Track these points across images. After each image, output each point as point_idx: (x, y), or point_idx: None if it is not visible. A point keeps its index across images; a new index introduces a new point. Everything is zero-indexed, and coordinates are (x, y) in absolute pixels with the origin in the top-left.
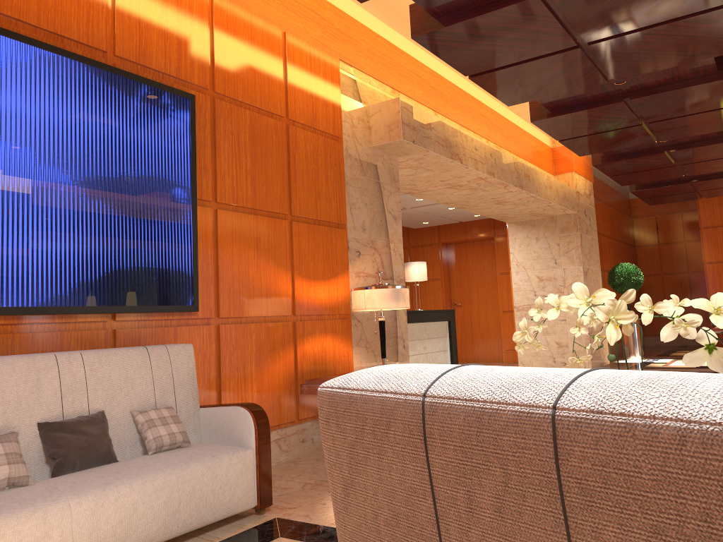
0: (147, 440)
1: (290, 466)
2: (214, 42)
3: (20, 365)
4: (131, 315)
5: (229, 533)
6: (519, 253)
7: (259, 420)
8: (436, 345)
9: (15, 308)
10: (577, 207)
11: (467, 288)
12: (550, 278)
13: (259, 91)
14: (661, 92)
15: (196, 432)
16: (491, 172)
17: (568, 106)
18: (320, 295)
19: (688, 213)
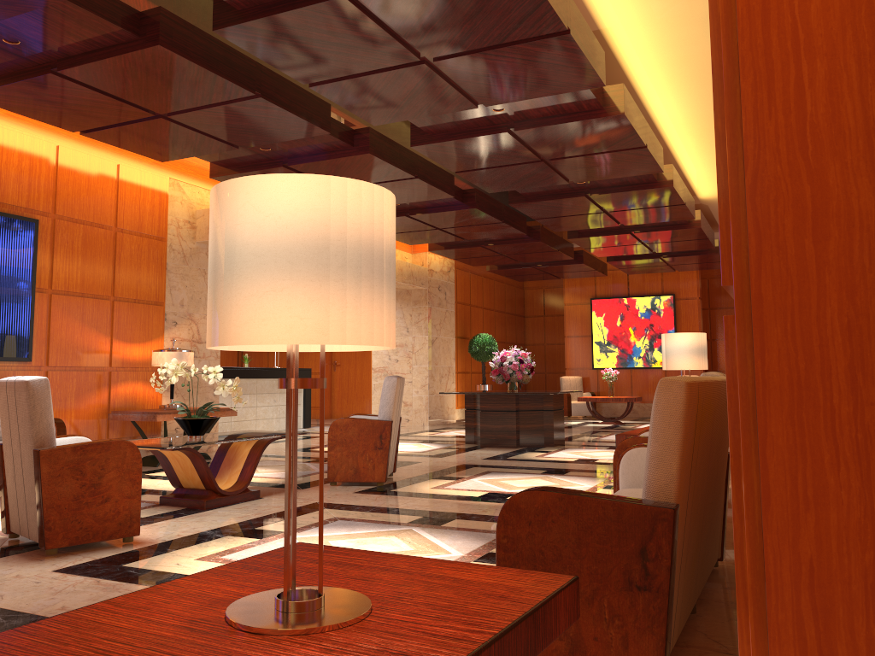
0: None
1: None
2: (58, 180)
3: None
4: None
5: None
6: None
7: (59, 427)
8: None
9: None
10: (428, 283)
11: None
12: (402, 344)
13: (93, 210)
14: (429, 212)
15: None
16: None
17: None
18: (135, 353)
19: None
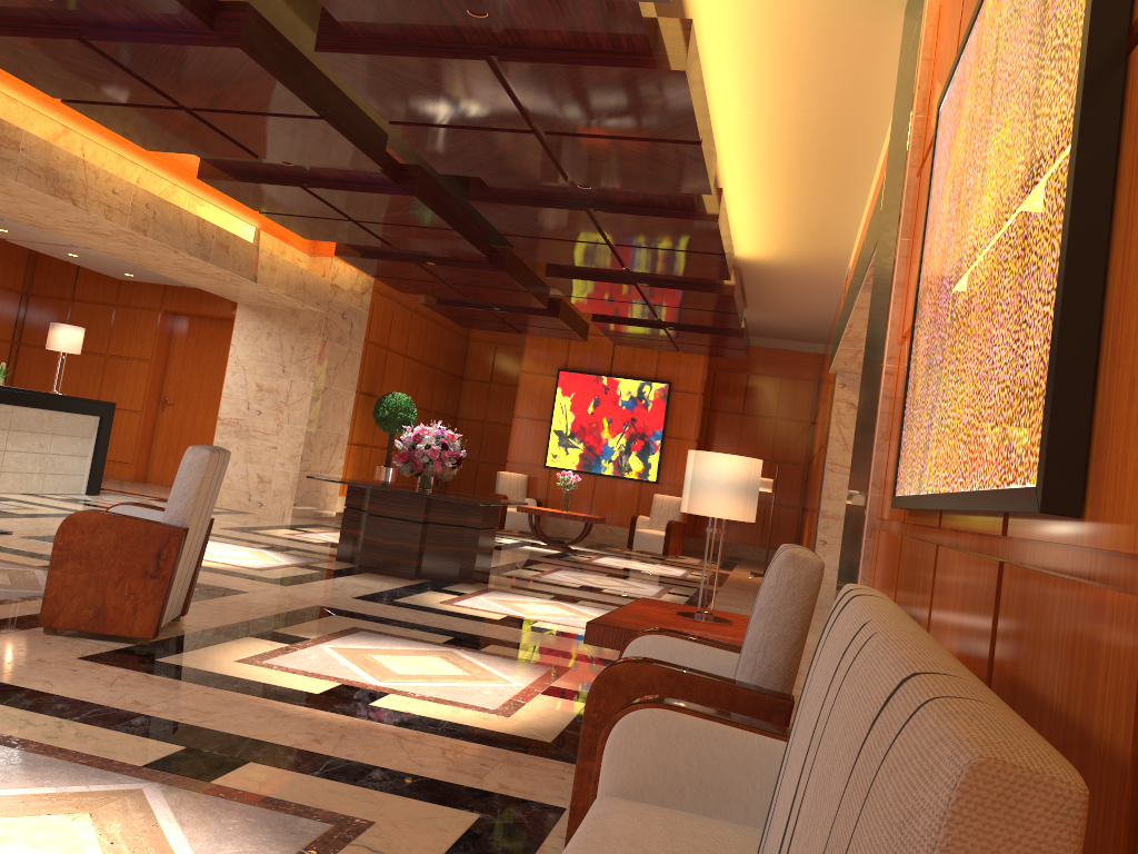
0: None
1: None
2: None
3: None
4: None
5: None
6: (243, 347)
7: None
8: (68, 446)
9: None
10: (327, 304)
11: (187, 383)
12: (272, 389)
13: None
14: (340, 189)
15: None
16: (142, 228)
17: (242, 172)
18: None
19: None
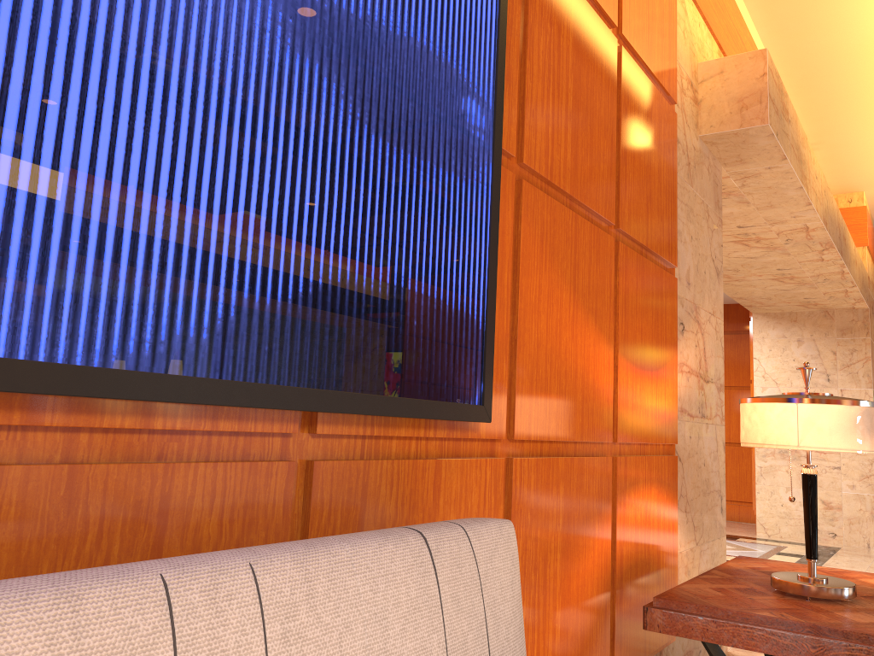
0: None
1: None
2: None
3: (13, 650)
4: (352, 422)
5: None
6: (768, 359)
7: None
8: None
9: (19, 367)
10: (868, 299)
11: None
12: None
13: None
14: None
15: None
16: (825, 220)
17: None
18: (647, 402)
19: None
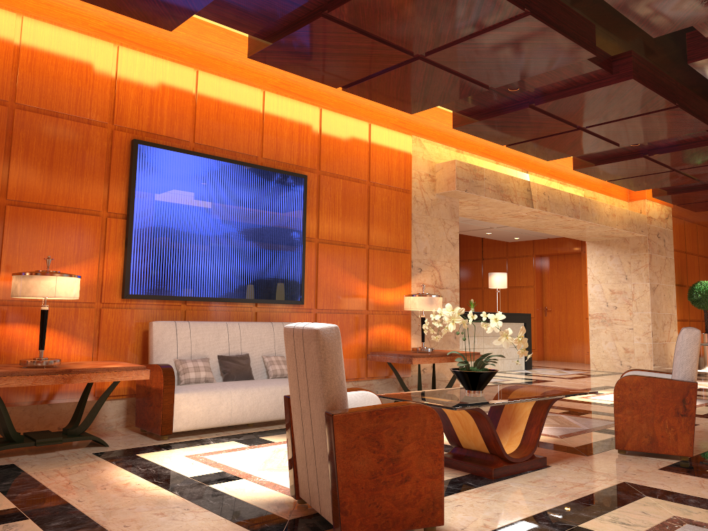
0: (269, 371)
1: None
2: (321, 139)
3: (211, 326)
4: (265, 304)
5: None
6: (595, 268)
7: None
8: None
9: (208, 298)
10: (647, 230)
11: (557, 296)
12: (621, 291)
13: (350, 166)
14: (672, 151)
15: None
16: (543, 207)
17: (601, 158)
18: (387, 298)
19: None
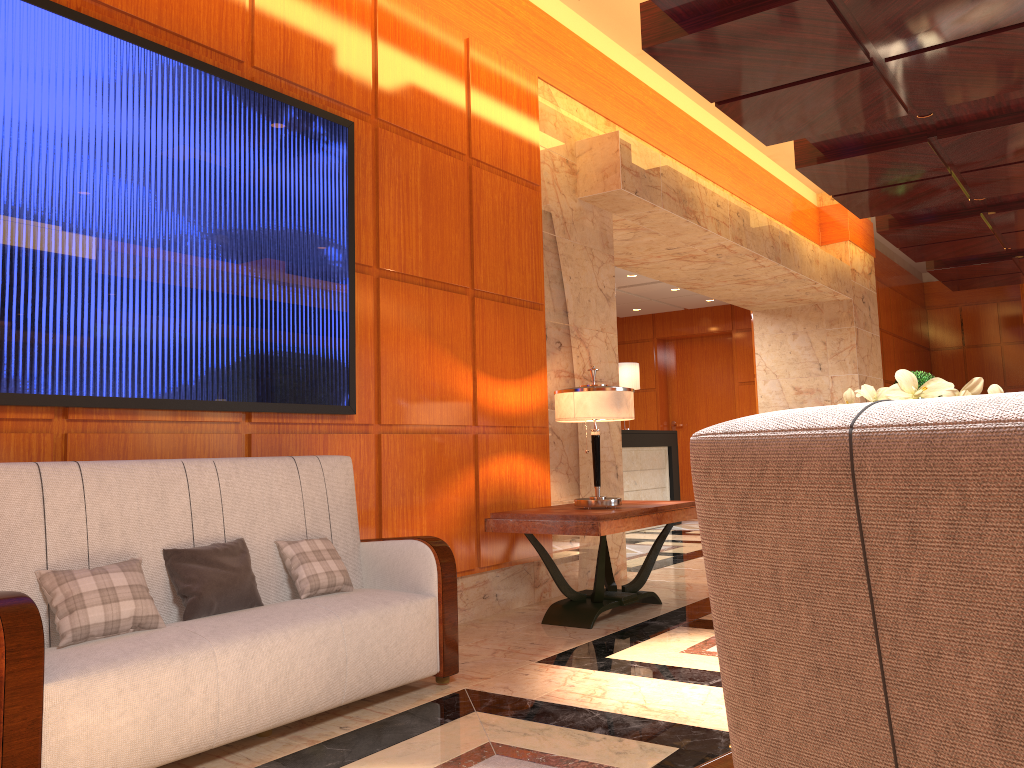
0: (298, 579)
1: (470, 629)
2: (378, 51)
3: (141, 474)
4: (271, 416)
5: (407, 706)
6: (768, 353)
7: (443, 559)
8: (651, 479)
9: (130, 400)
10: (852, 290)
11: (691, 403)
12: (812, 390)
13: (434, 119)
14: (982, 129)
15: (356, 573)
16: (738, 238)
17: (848, 147)
18: (510, 399)
19: (1006, 304)
